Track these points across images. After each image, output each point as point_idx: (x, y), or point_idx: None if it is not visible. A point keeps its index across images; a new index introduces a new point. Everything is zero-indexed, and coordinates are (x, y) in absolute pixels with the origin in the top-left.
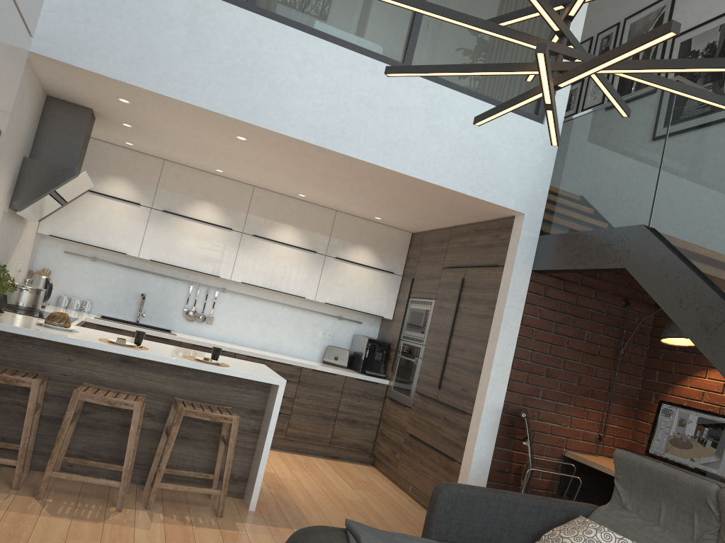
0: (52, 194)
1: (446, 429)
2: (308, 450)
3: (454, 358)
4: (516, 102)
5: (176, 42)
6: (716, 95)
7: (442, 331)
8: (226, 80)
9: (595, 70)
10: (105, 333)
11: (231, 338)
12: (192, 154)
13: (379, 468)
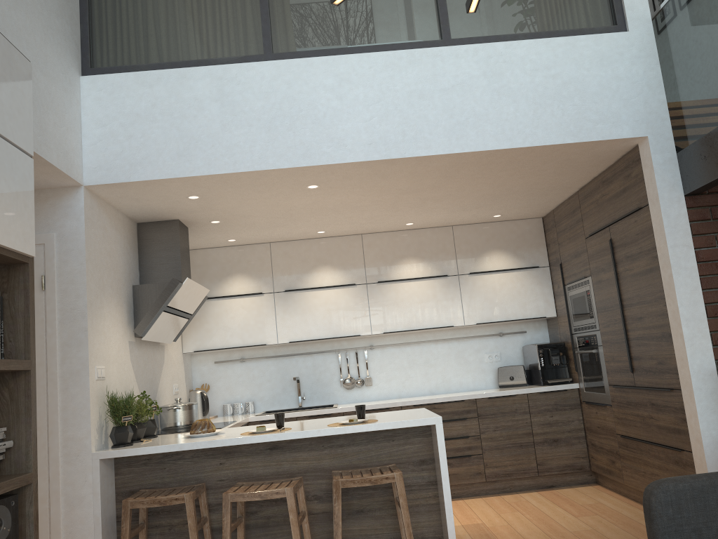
0: (167, 310)
1: (658, 416)
2: (516, 487)
3: (635, 331)
4: None
5: (212, 120)
6: None
7: (611, 306)
8: (270, 134)
9: None
10: (254, 426)
11: (396, 393)
12: (287, 225)
13: (604, 485)
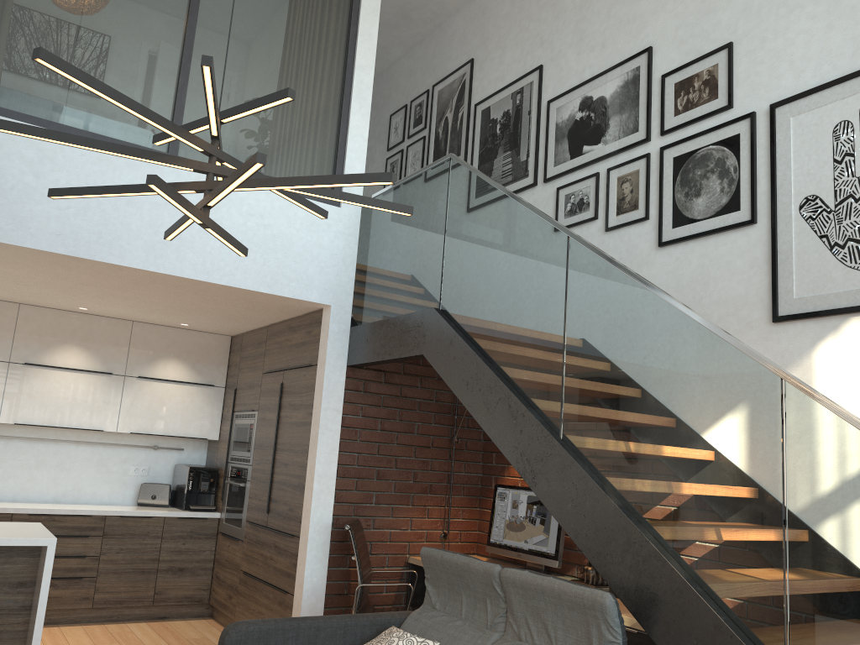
0: None
1: (277, 558)
2: (126, 616)
3: (279, 475)
4: (186, 219)
5: None
6: (375, 199)
7: (267, 446)
8: None
9: (226, 192)
10: None
11: (11, 494)
12: None
13: (218, 619)
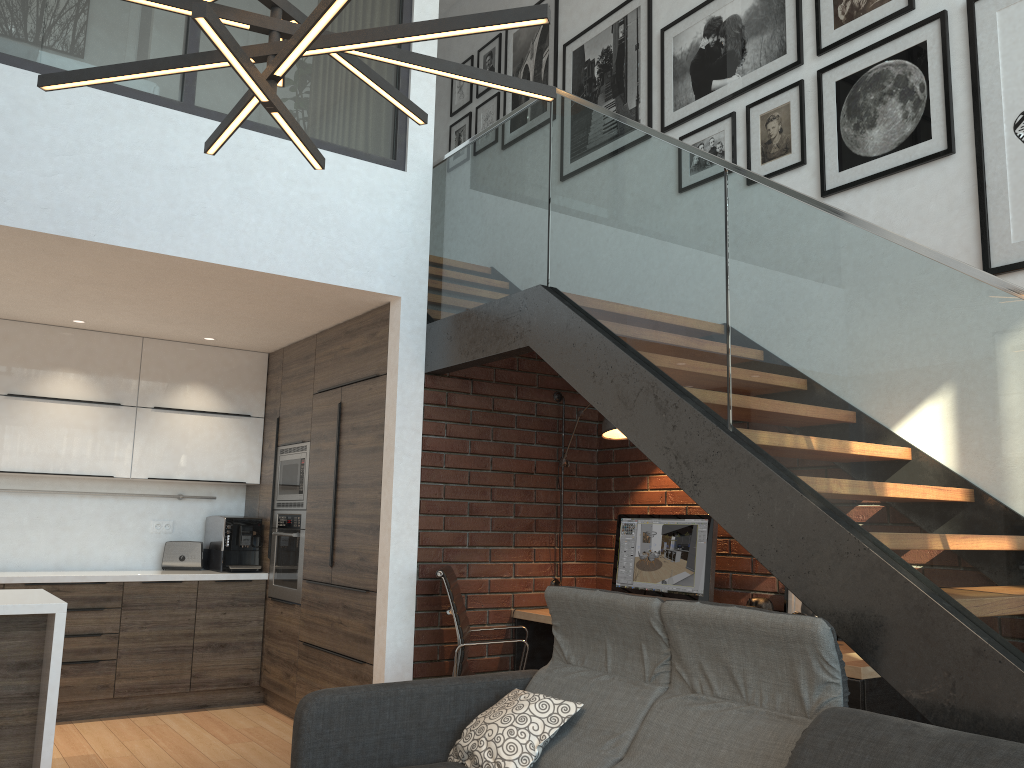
0: None
1: (348, 621)
2: (156, 706)
3: (344, 517)
4: (239, 110)
5: None
6: (504, 75)
7: (325, 483)
8: None
9: (305, 43)
10: None
11: (0, 562)
12: None
13: (273, 704)
